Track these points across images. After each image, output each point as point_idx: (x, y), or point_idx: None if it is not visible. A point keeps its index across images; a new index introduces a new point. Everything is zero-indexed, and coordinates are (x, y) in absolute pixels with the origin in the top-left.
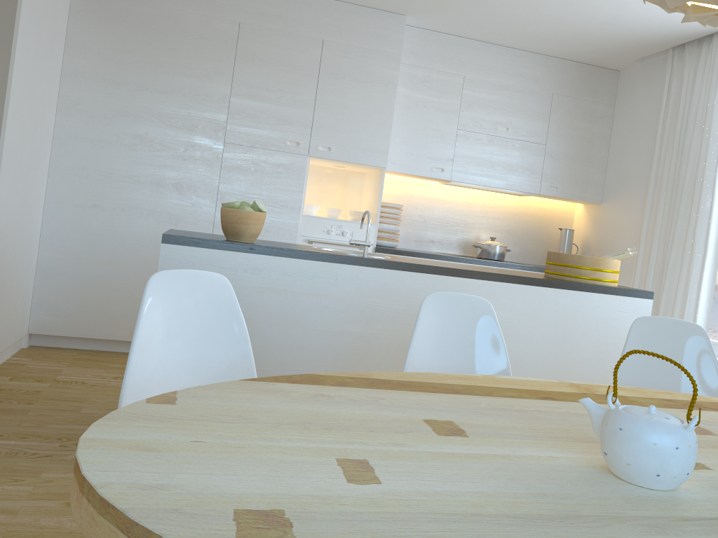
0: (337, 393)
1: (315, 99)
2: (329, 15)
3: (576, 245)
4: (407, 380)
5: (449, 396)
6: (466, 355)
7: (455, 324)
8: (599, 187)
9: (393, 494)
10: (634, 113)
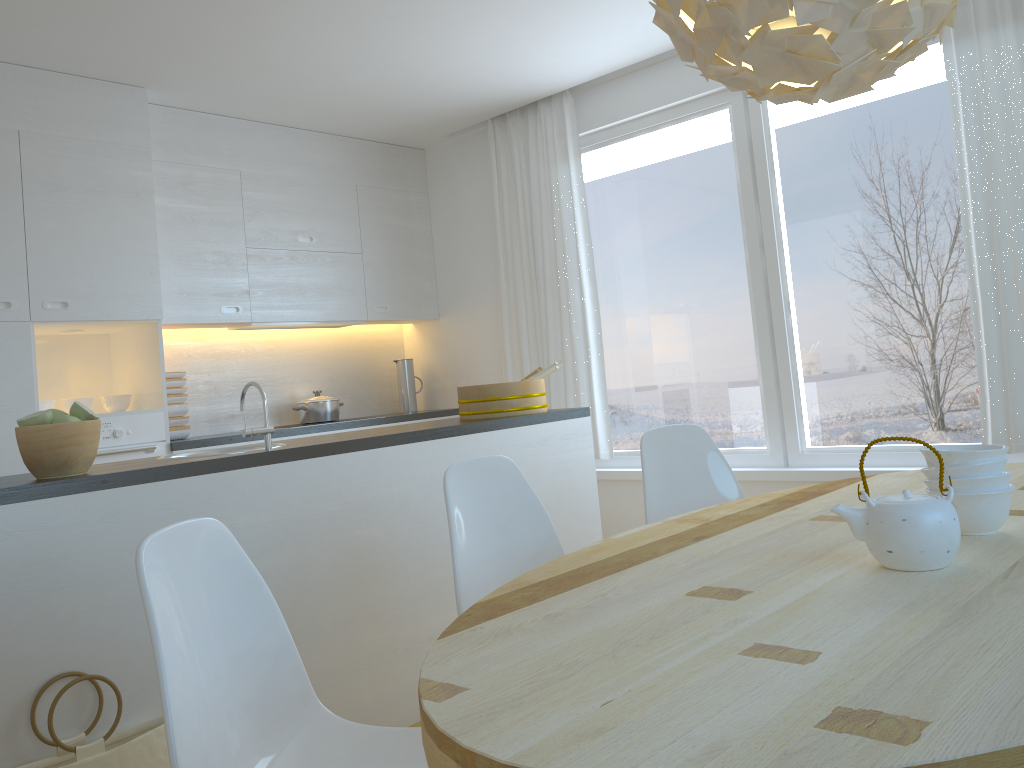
0: (556, 607)
1: (25, 228)
2: (21, 91)
3: (418, 378)
4: (565, 571)
5: (639, 569)
6: (507, 534)
7: (485, 499)
8: (432, 298)
9: (852, 654)
10: (458, 201)
